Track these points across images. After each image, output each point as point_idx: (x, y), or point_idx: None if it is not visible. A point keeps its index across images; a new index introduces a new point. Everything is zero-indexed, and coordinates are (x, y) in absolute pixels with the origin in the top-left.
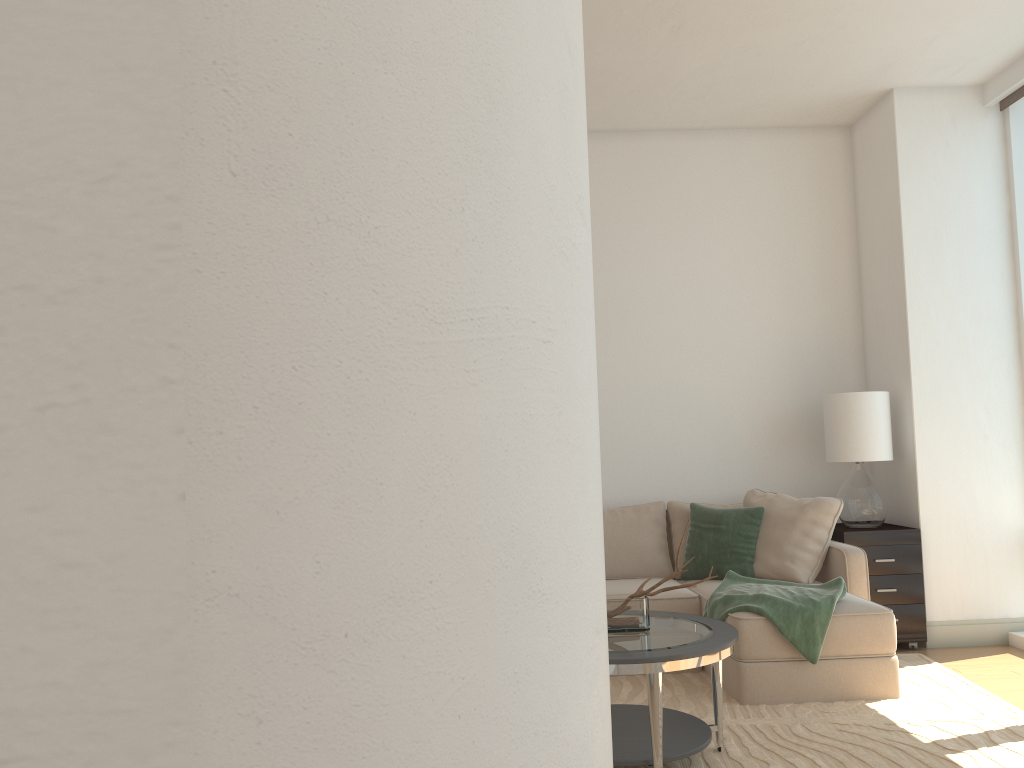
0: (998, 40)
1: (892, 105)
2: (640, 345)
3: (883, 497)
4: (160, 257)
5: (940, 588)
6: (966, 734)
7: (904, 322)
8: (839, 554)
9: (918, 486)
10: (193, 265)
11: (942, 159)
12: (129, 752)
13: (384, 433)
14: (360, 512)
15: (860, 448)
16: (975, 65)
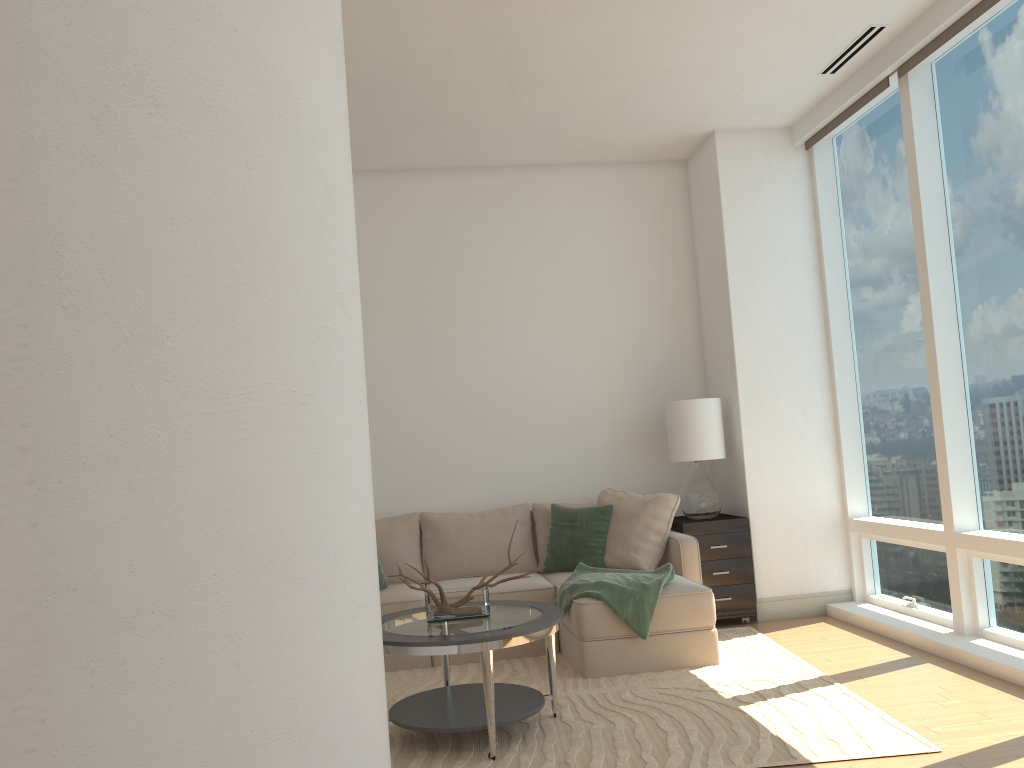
0: (793, 93)
1: (714, 145)
2: (505, 362)
3: (718, 491)
4: (14, 366)
5: (768, 569)
6: (762, 689)
7: (731, 336)
8: (675, 543)
9: (746, 480)
10: (37, 370)
11: (758, 192)
12: (3, 696)
13: (177, 476)
14: (161, 530)
15: (696, 449)
16: (780, 112)
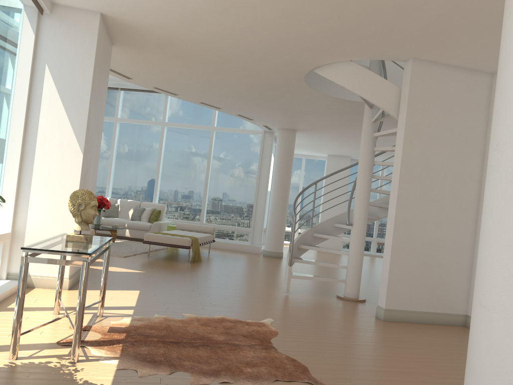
0: None
1: None
2: None
3: None
4: None
5: None
6: None
7: None
8: None
9: None
10: None
11: None
12: None
13: None
14: None
15: None
16: None
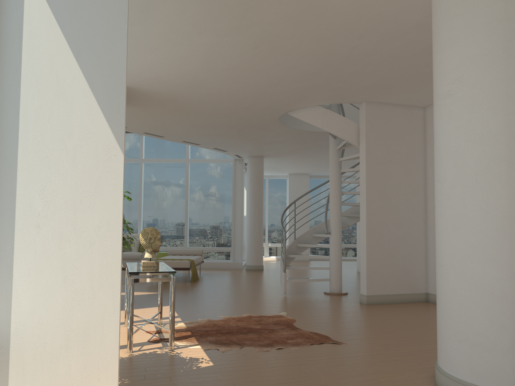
0: None
1: None
2: None
3: None
4: None
5: None
6: None
7: None
8: None
9: None
10: None
11: None
12: None
13: None
14: None
15: None
16: None
